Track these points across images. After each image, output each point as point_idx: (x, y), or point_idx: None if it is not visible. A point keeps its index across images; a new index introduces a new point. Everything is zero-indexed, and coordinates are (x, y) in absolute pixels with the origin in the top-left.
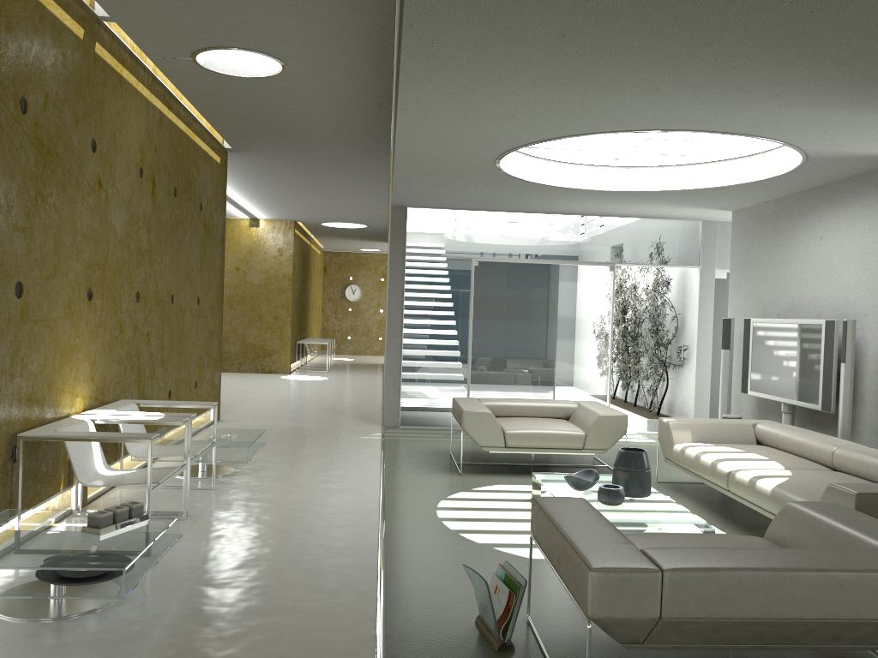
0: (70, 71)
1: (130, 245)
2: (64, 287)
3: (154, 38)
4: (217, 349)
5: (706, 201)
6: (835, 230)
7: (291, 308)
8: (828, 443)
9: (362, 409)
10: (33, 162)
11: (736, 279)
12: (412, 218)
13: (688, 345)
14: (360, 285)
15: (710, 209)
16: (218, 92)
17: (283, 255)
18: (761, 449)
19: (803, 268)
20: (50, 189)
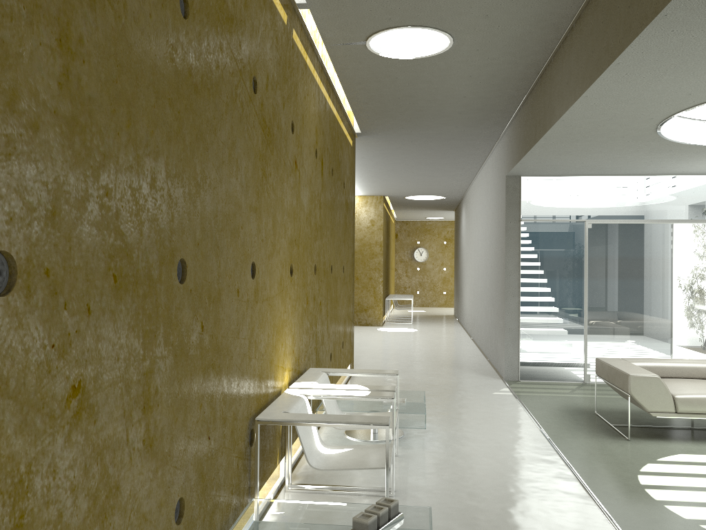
0: (280, 54)
1: (311, 221)
2: (278, 265)
3: (338, 23)
4: (351, 311)
5: None
6: None
7: (382, 270)
8: None
9: (470, 361)
10: (260, 142)
11: None
12: (526, 186)
13: None
14: (426, 248)
15: None
16: (374, 76)
17: (374, 225)
18: None
19: None
20: (269, 169)
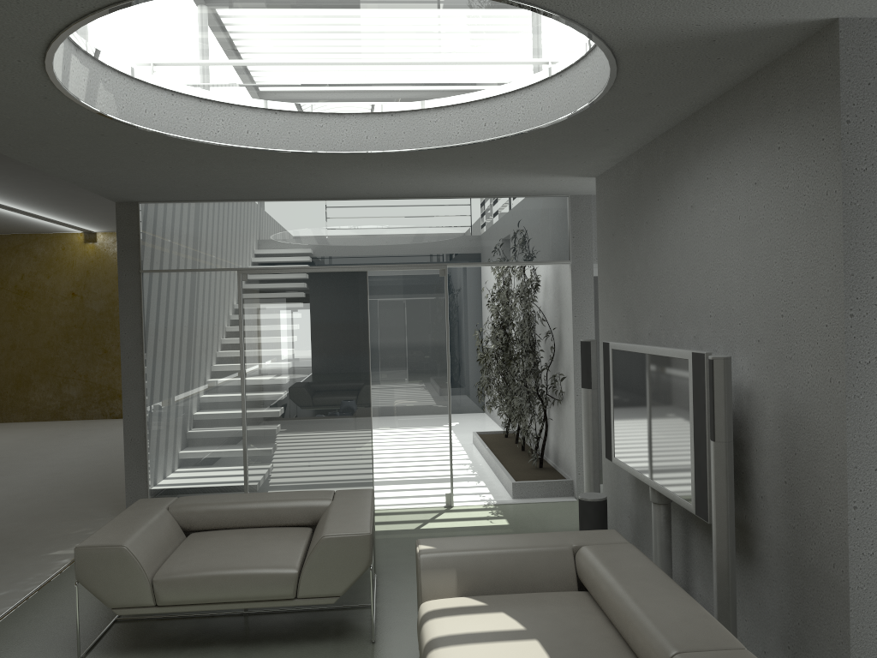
0: None
1: None
2: None
3: None
4: None
5: (541, 163)
6: (709, 191)
7: None
8: (663, 635)
9: None
10: None
11: (604, 279)
12: (148, 219)
13: (566, 373)
14: None
15: (561, 176)
16: None
17: None
18: (567, 615)
19: (674, 259)
20: None
